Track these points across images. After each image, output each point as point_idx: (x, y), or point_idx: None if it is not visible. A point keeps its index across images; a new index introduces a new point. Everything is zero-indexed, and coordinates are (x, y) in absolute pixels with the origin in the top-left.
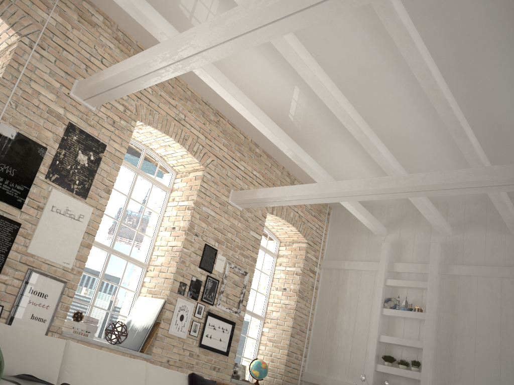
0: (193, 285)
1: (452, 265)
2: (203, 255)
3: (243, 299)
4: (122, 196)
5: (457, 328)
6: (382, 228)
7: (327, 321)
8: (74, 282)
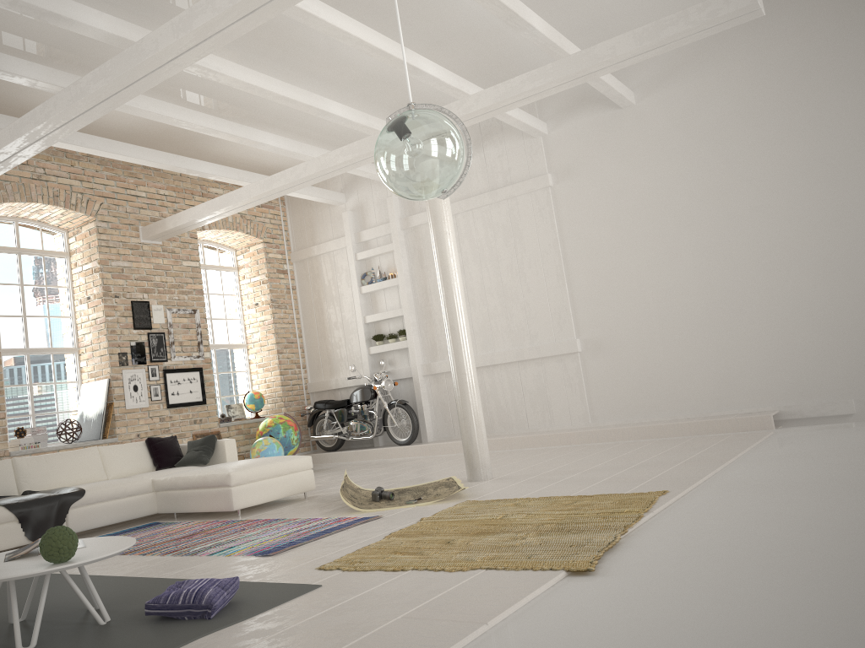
0: (135, 351)
1: (411, 217)
2: (133, 314)
3: (203, 339)
4: (13, 287)
5: (429, 282)
6: (338, 196)
7: (315, 321)
8: None
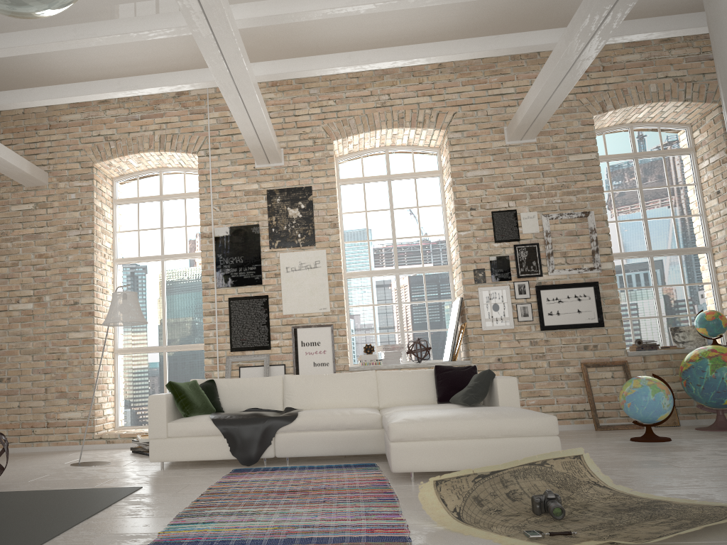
0: (495, 266)
1: None
2: (493, 226)
3: (600, 247)
4: (383, 213)
5: None
6: None
7: None
8: (340, 321)
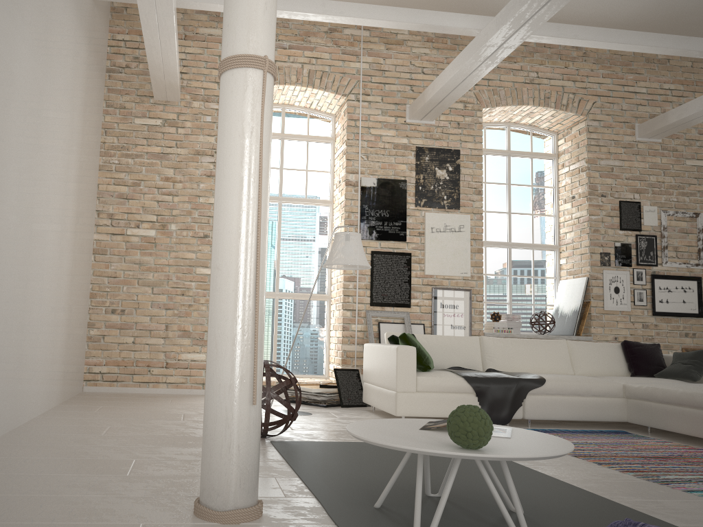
0: (619, 252)
1: None
2: (620, 215)
3: None
4: (501, 186)
5: None
6: None
7: None
8: (478, 287)
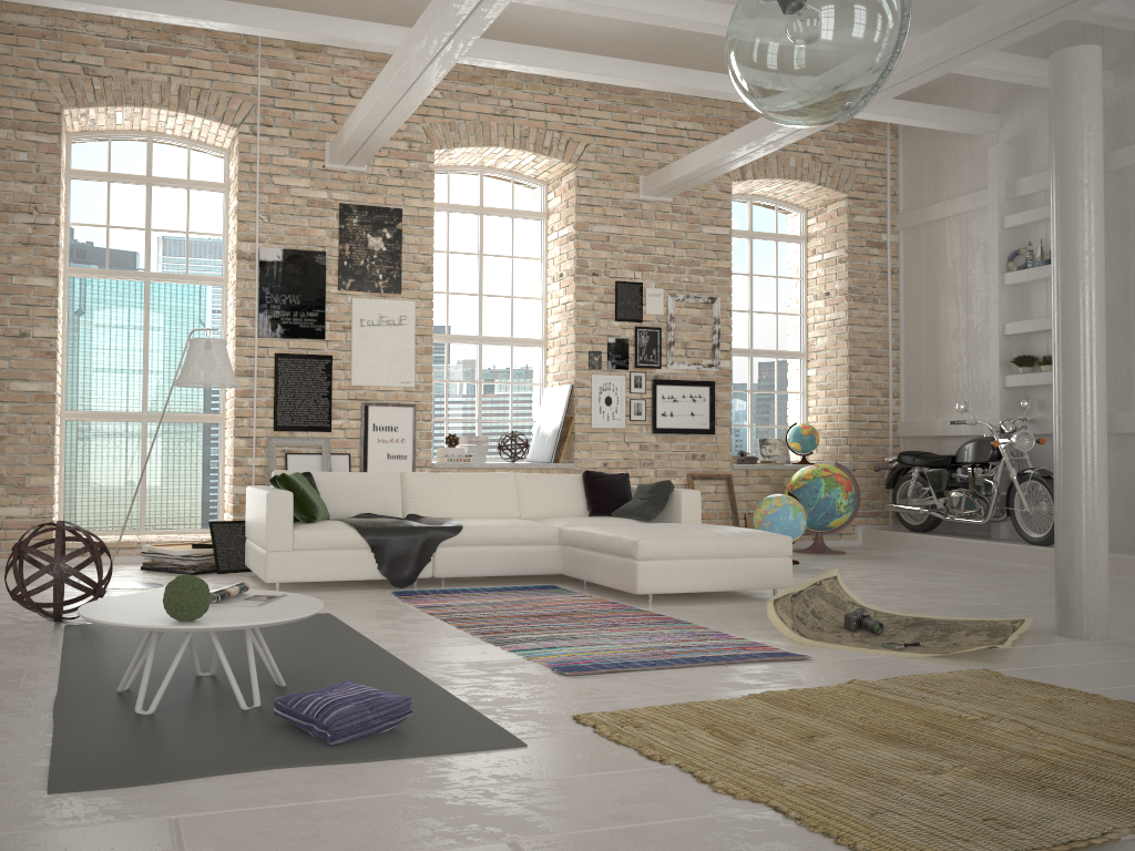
0: (613, 350)
1: (1115, 152)
2: (616, 300)
3: (721, 341)
4: (470, 258)
5: (1134, 271)
6: (984, 120)
7: (923, 325)
8: (426, 402)
